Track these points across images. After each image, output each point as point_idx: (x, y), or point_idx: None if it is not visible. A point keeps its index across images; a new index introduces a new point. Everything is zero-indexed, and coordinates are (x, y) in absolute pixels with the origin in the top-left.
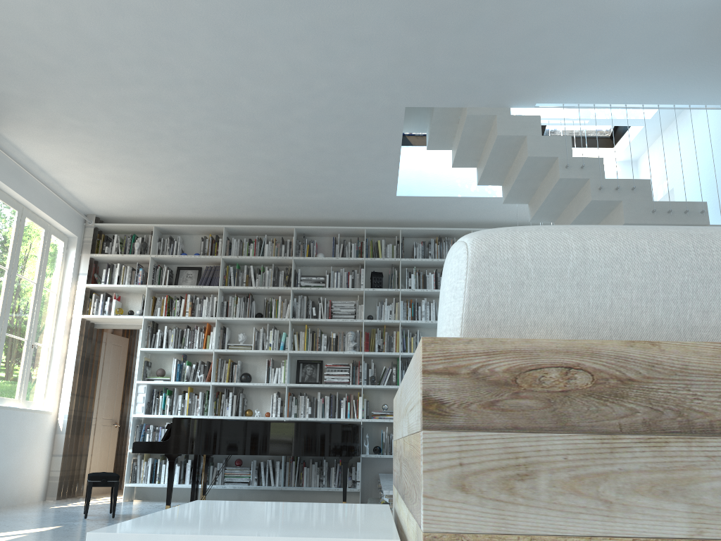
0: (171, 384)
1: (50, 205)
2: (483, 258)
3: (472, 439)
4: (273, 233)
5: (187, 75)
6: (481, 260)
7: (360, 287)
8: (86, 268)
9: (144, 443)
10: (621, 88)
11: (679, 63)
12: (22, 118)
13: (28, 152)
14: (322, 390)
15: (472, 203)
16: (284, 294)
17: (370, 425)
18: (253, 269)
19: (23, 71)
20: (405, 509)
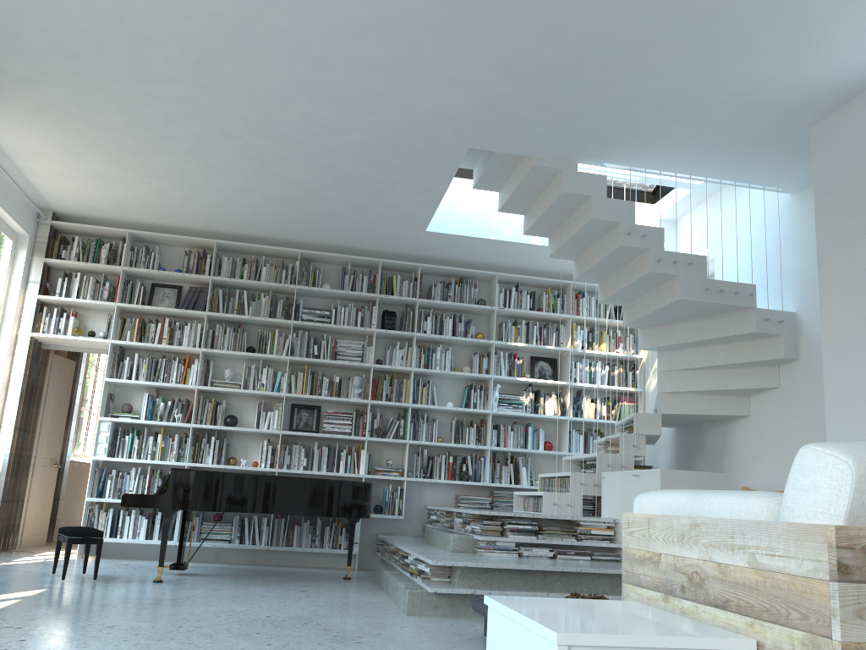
0: (142, 423)
1: (5, 196)
2: (862, 475)
3: (863, 588)
4: (272, 254)
5: (237, 83)
6: (860, 476)
7: (370, 326)
8: (38, 275)
9: (136, 496)
10: (691, 161)
11: (752, 147)
12: (7, 97)
13: None
14: (318, 439)
15: (504, 247)
16: (280, 326)
17: (369, 481)
18: (246, 295)
19: (34, 50)
20: (737, 616)
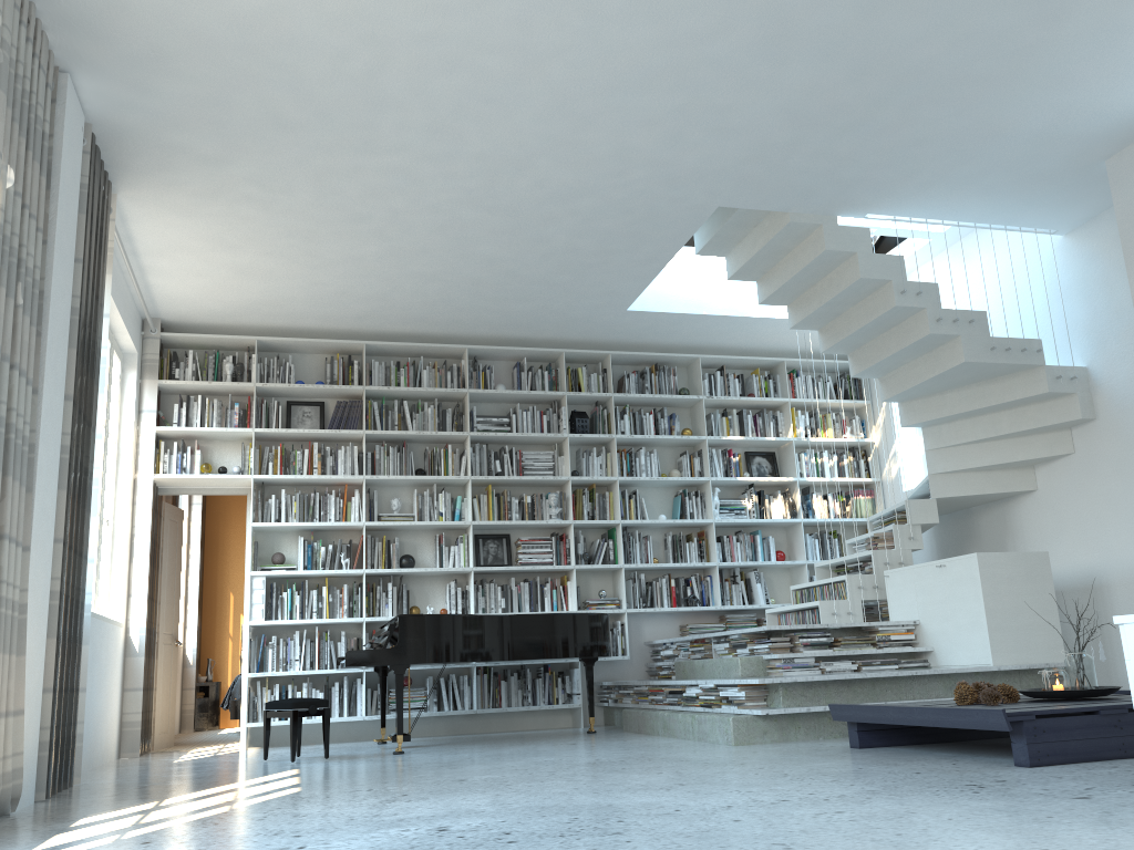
0: (303, 574)
1: (124, 305)
2: None
3: None
4: (430, 354)
5: (474, 147)
6: None
7: (558, 431)
8: (153, 401)
9: (362, 652)
10: (965, 205)
11: (1036, 185)
12: (176, 181)
13: (137, 226)
14: (510, 575)
15: (713, 323)
16: (451, 441)
17: None
18: (407, 406)
19: (240, 122)
20: None
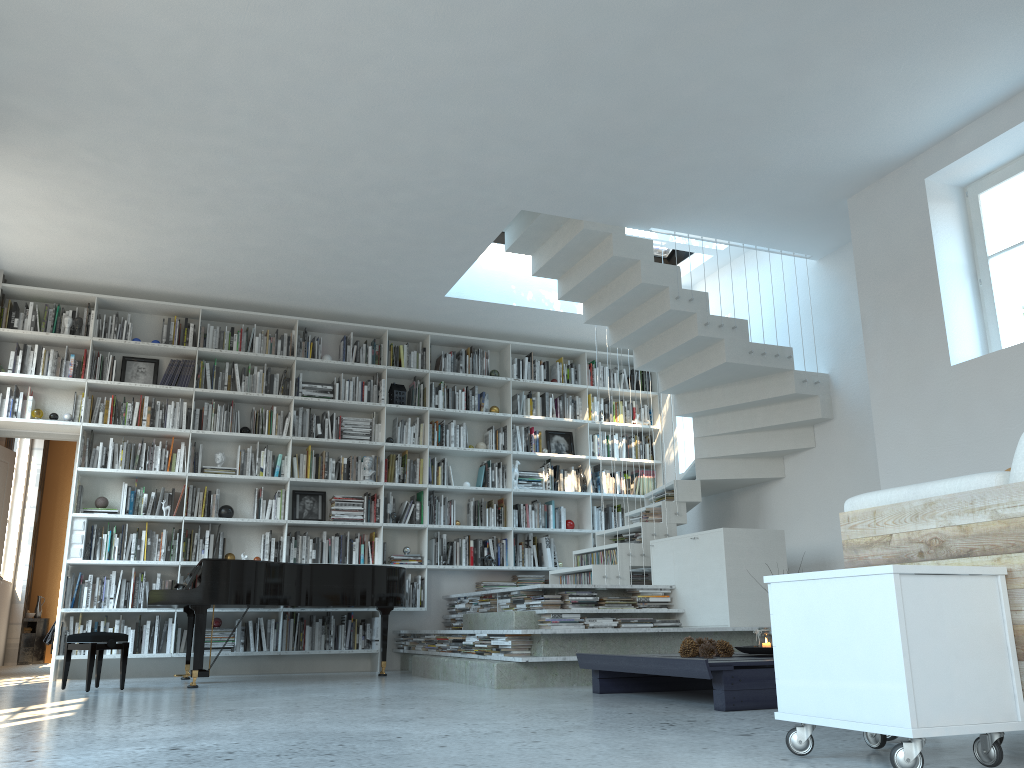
0: (124, 518)
1: None
2: None
3: None
4: (263, 323)
5: (298, 137)
6: None
7: (377, 401)
8: None
9: (165, 591)
10: (733, 227)
11: (792, 215)
12: (14, 141)
13: None
14: (324, 529)
15: (523, 314)
16: (277, 403)
17: None
18: (237, 368)
19: (76, 92)
20: (982, 558)
